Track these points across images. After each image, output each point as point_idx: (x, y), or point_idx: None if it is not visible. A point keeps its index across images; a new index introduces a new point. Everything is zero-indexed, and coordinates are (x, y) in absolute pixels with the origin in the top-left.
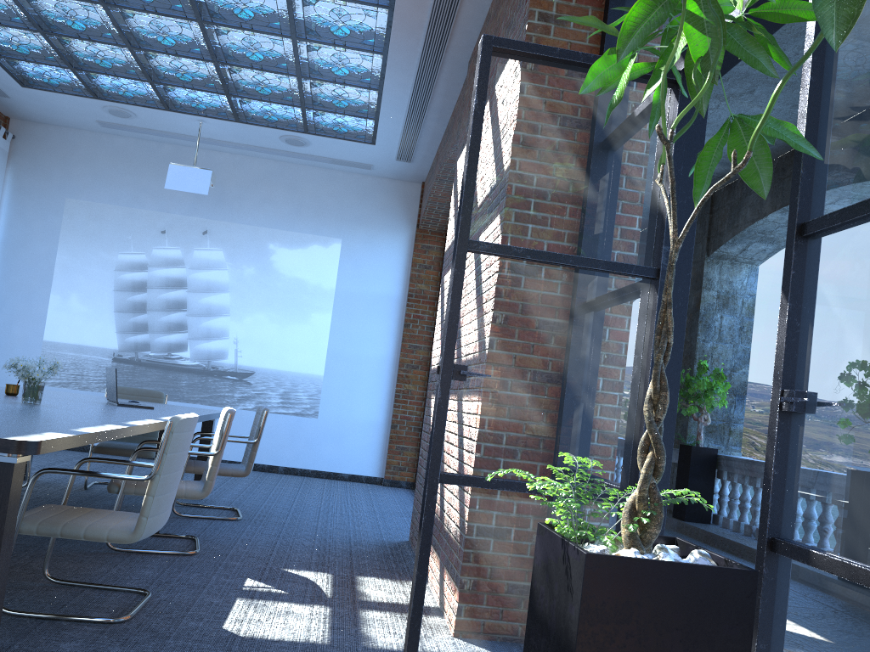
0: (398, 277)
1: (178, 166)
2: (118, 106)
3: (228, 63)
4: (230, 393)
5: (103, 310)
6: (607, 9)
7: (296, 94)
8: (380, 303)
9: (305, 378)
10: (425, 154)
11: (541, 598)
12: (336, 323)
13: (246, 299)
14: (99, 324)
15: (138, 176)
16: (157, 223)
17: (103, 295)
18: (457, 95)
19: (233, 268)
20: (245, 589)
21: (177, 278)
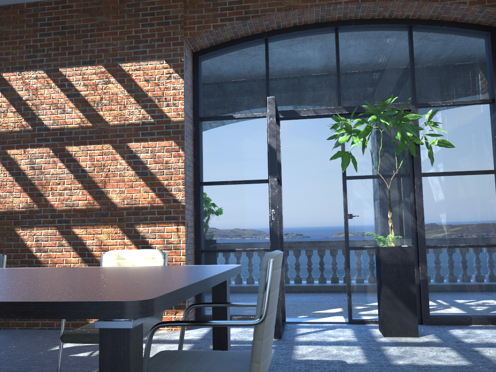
0: None
1: None
2: None
3: None
4: None
5: None
6: (197, 62)
7: None
8: None
9: None
10: None
11: (390, 260)
12: None
13: None
14: None
15: None
16: None
17: None
18: None
19: None
20: (95, 355)
21: None
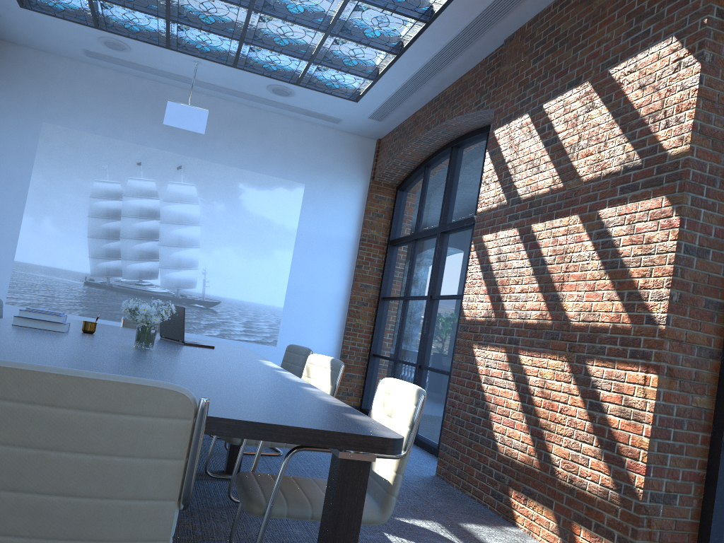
0: (353, 222)
1: (176, 104)
2: (117, 38)
3: (263, 11)
4: (197, 320)
5: (76, 235)
6: None
7: (312, 49)
8: (336, 245)
9: (266, 309)
10: (399, 115)
11: None
12: (296, 260)
13: (216, 233)
14: (72, 248)
15: (116, 107)
16: (133, 155)
17: (77, 221)
18: (470, 68)
19: (204, 203)
20: None
21: (150, 208)
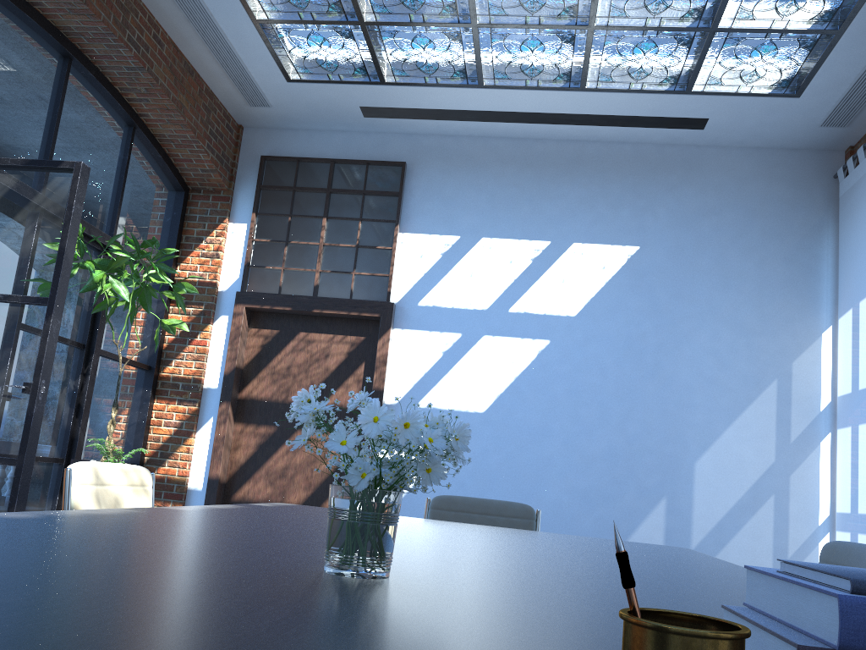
0: None
1: None
2: None
3: None
4: None
5: None
6: None
7: None
8: None
9: None
10: None
11: None
12: None
13: None
14: None
15: None
16: None
17: None
18: None
19: None
20: None
21: None
